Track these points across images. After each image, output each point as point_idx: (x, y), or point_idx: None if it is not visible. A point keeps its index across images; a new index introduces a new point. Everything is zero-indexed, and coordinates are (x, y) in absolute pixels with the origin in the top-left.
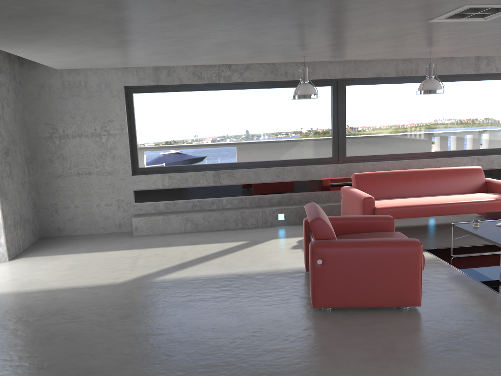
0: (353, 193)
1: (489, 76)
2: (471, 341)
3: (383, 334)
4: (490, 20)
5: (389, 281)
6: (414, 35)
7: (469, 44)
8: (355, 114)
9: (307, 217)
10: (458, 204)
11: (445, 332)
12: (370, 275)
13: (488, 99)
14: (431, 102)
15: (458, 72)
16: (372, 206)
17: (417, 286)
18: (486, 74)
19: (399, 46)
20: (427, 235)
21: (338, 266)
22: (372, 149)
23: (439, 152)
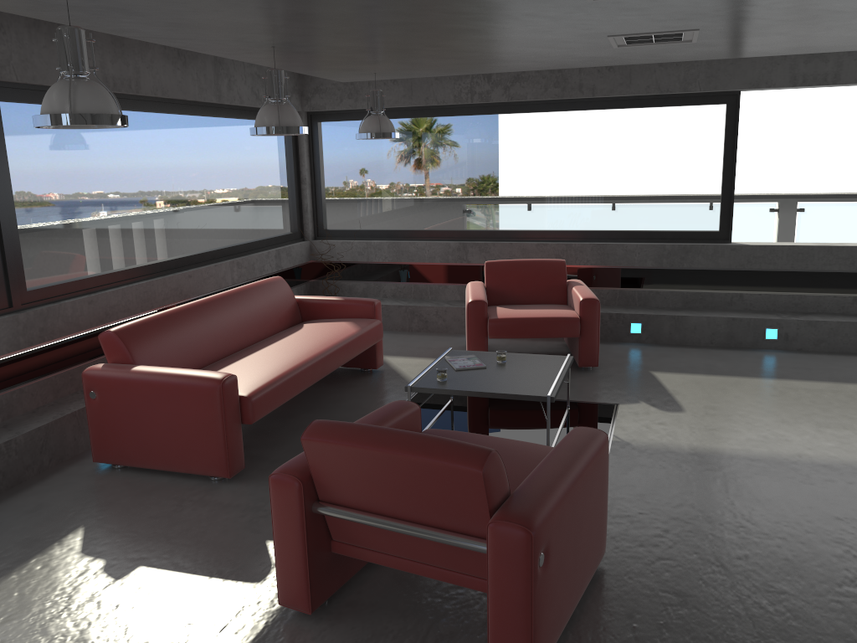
0: (164, 376)
1: (230, 110)
2: (738, 564)
3: (684, 638)
4: (587, 2)
5: (593, 531)
6: (430, 1)
7: (378, 42)
8: (29, 180)
9: (286, 467)
10: (335, 350)
11: (700, 573)
12: (582, 537)
13: (230, 152)
14: (159, 155)
15: (197, 97)
16: (237, 396)
17: (607, 517)
18: (226, 105)
19: (311, 20)
20: (298, 425)
21: (559, 549)
22: (74, 264)
23: (185, 258)
